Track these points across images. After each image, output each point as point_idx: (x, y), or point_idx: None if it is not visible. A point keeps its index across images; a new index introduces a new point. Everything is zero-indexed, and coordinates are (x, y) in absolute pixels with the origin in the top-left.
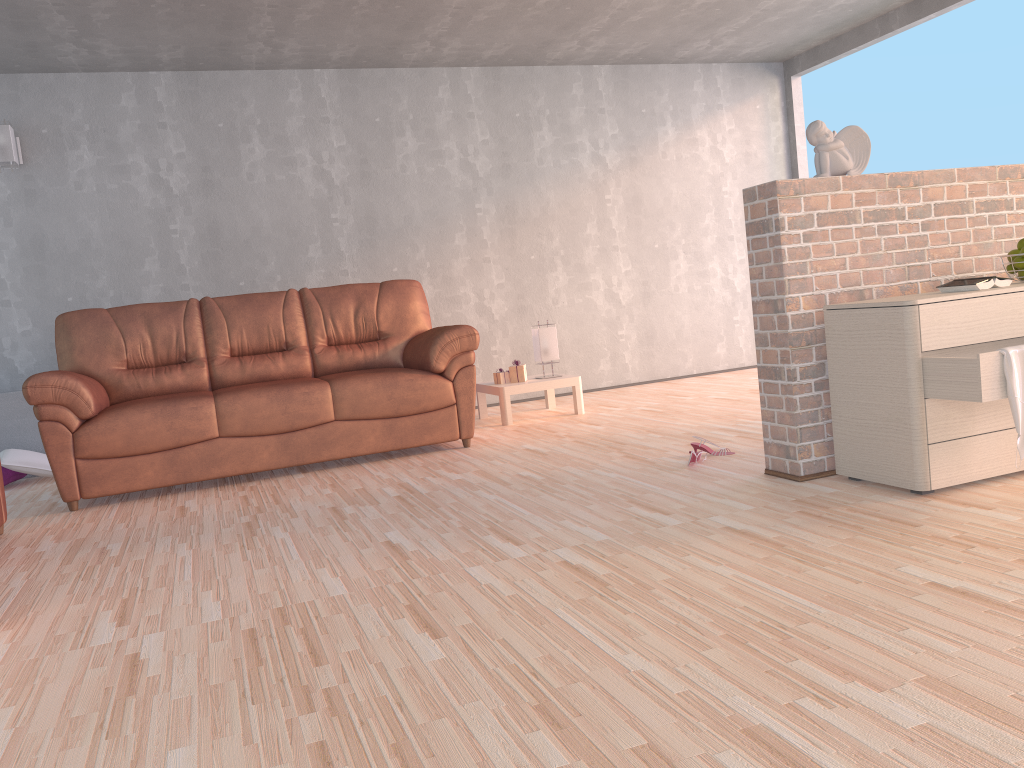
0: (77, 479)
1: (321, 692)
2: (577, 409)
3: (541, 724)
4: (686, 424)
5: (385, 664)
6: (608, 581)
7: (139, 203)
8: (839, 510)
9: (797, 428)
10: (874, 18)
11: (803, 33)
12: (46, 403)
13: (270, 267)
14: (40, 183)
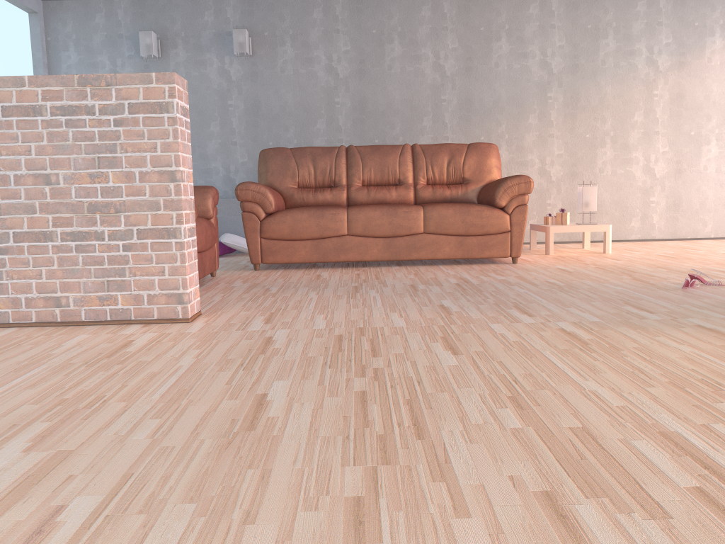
0: (260, 250)
1: (371, 369)
2: (605, 249)
3: (509, 405)
4: (691, 266)
5: (416, 362)
6: (589, 342)
7: (317, 83)
8: None
9: None
10: None
11: None
12: (247, 201)
13: (396, 131)
14: (260, 67)
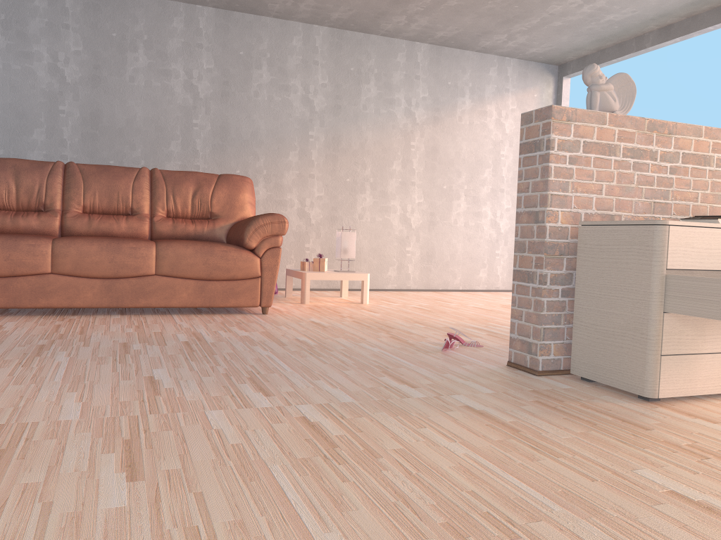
0: None
1: None
2: (363, 299)
3: None
4: (447, 321)
5: (55, 505)
6: (338, 443)
7: (36, 84)
8: (573, 405)
9: (541, 327)
10: (632, 37)
11: (577, 41)
12: None
13: (137, 153)
14: None
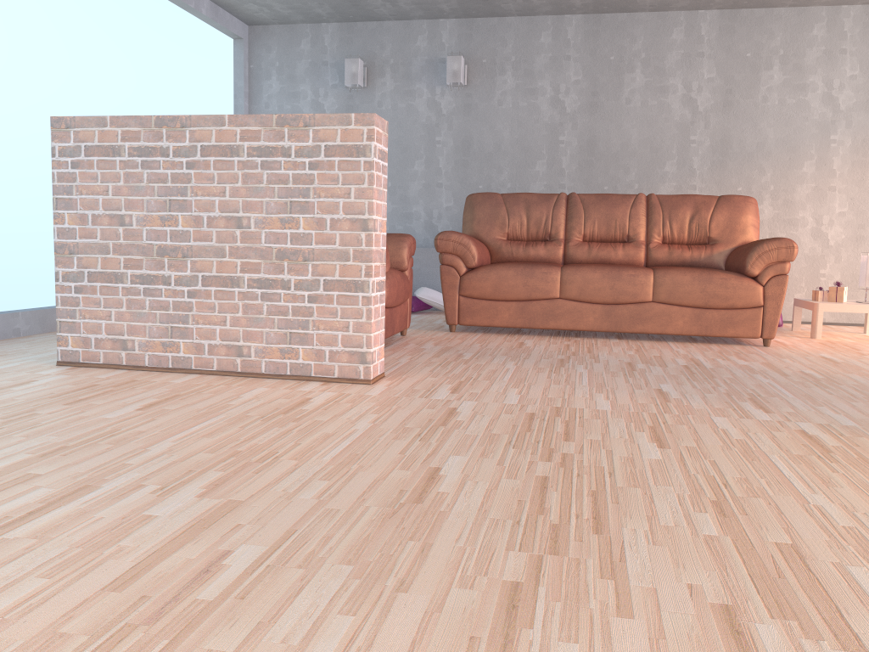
0: (457, 310)
1: (560, 454)
2: None
3: (710, 510)
4: None
5: (613, 452)
6: (833, 450)
7: (540, 118)
8: None
9: None
10: None
11: None
12: (447, 252)
13: (630, 177)
14: (475, 99)
